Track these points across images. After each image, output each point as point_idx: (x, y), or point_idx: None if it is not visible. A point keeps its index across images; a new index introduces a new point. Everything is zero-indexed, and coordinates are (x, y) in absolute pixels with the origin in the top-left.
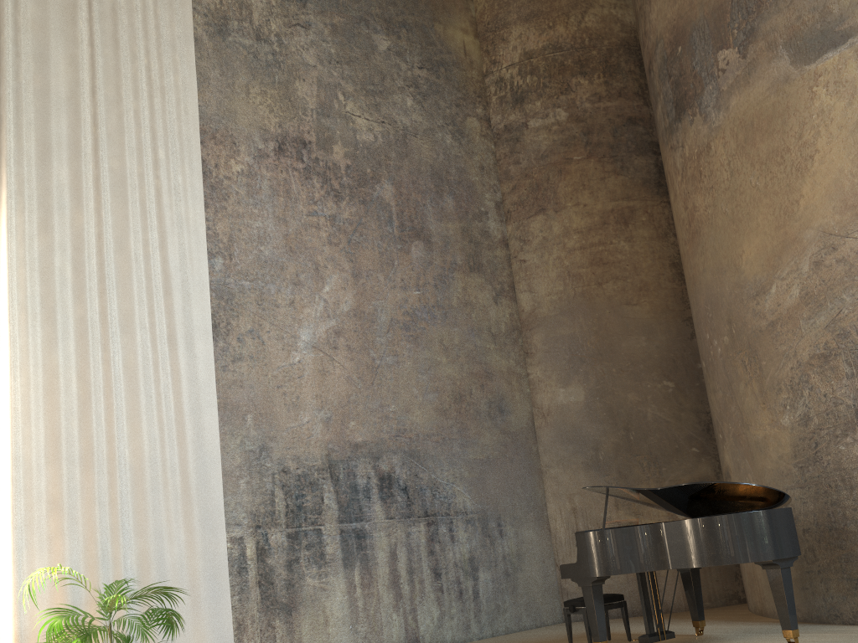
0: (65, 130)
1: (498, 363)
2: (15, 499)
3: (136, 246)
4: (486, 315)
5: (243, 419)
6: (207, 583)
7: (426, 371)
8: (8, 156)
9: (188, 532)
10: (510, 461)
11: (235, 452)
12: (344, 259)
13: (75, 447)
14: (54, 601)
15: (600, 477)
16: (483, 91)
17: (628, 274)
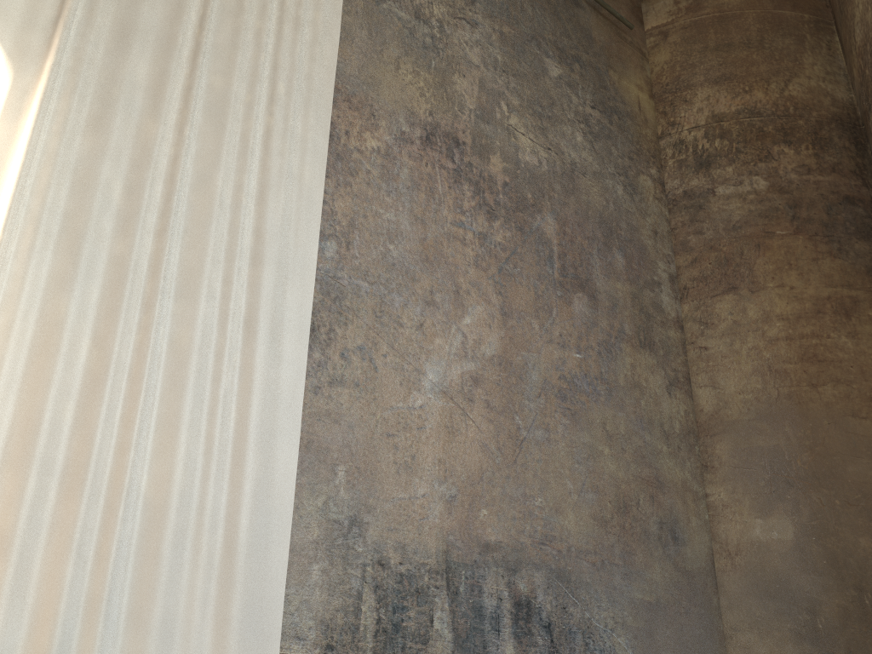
0: (159, 21)
1: (672, 472)
2: None
3: (224, 187)
4: (657, 405)
5: (331, 471)
6: None
7: (584, 460)
8: (69, 19)
9: (218, 634)
10: (685, 613)
11: (313, 518)
12: (492, 289)
13: (60, 450)
14: None
15: None
16: (658, 153)
17: (853, 378)
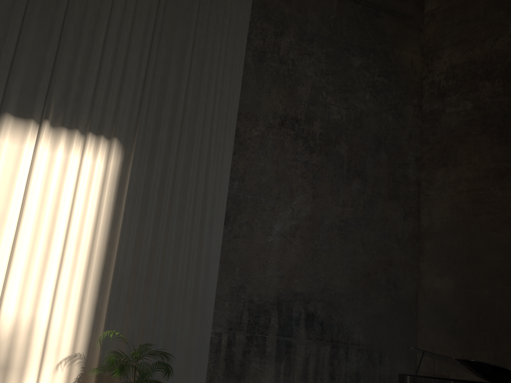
0: (169, 113)
1: (399, 257)
2: (111, 293)
3: (192, 173)
4: (395, 226)
5: (233, 270)
6: (196, 353)
7: (348, 256)
8: (139, 126)
9: (191, 325)
10: (395, 318)
11: (226, 287)
12: (309, 186)
13: (144, 272)
14: (120, 346)
15: (454, 340)
16: (420, 89)
17: (498, 211)
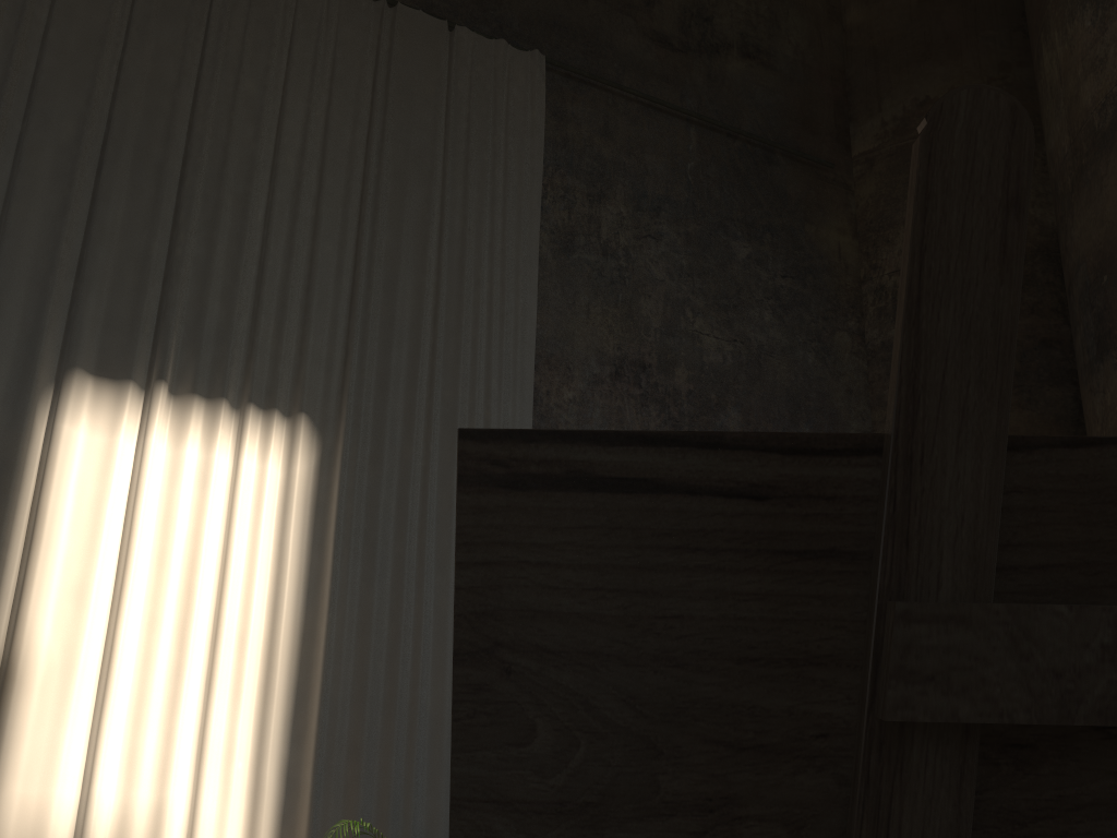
0: (404, 360)
1: None
2: (319, 740)
3: None
4: None
5: None
6: None
7: None
8: (350, 389)
9: None
10: None
11: None
12: None
13: (380, 691)
14: None
15: None
16: (859, 300)
17: None
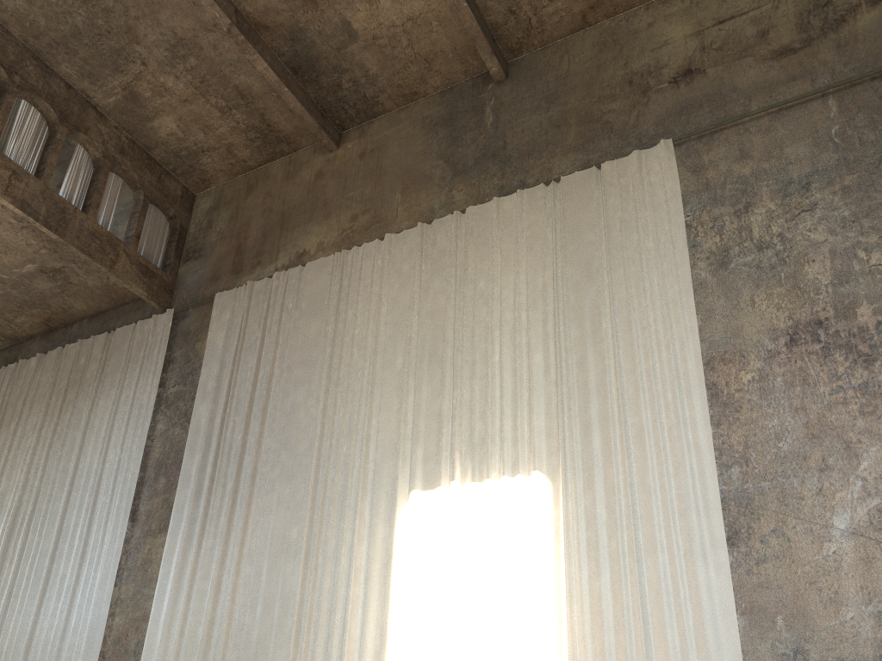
0: (598, 408)
1: None
2: None
3: (653, 481)
4: None
5: (772, 621)
6: None
7: None
8: (561, 443)
9: None
10: None
11: (766, 656)
12: None
13: (615, 657)
14: None
15: None
16: None
17: None
